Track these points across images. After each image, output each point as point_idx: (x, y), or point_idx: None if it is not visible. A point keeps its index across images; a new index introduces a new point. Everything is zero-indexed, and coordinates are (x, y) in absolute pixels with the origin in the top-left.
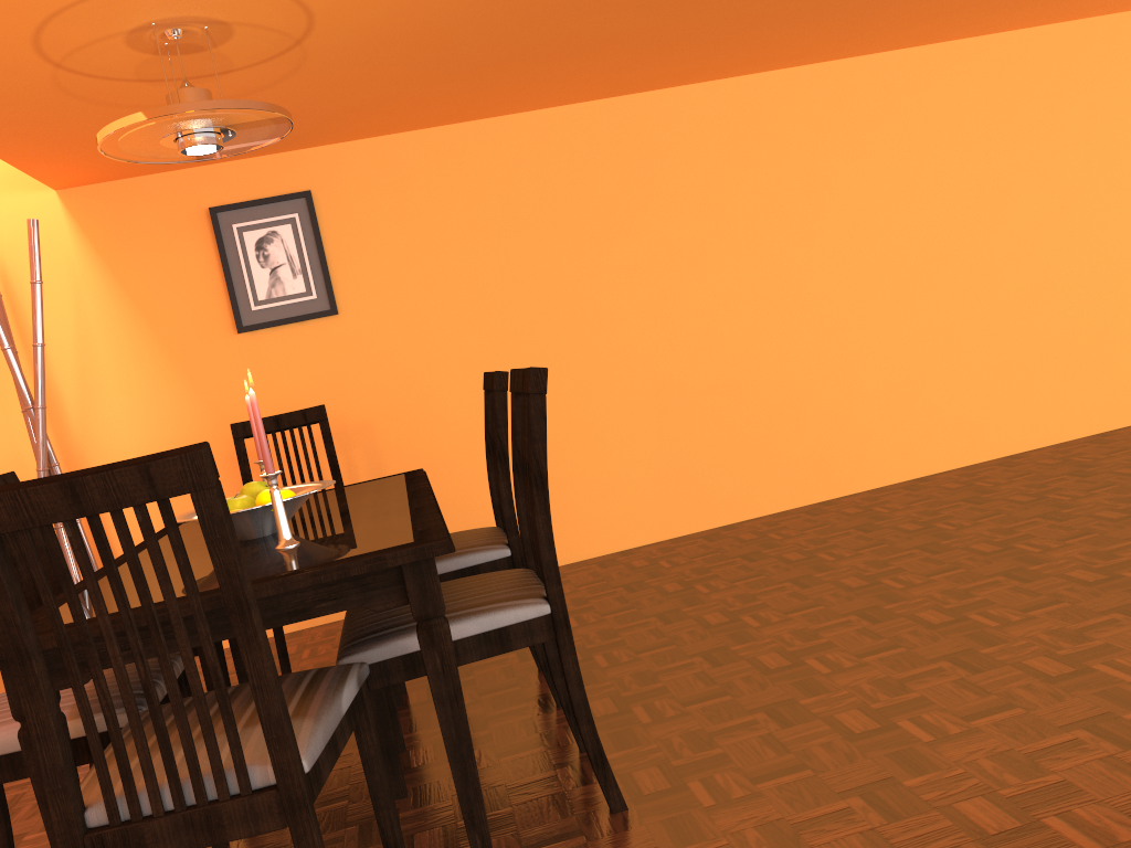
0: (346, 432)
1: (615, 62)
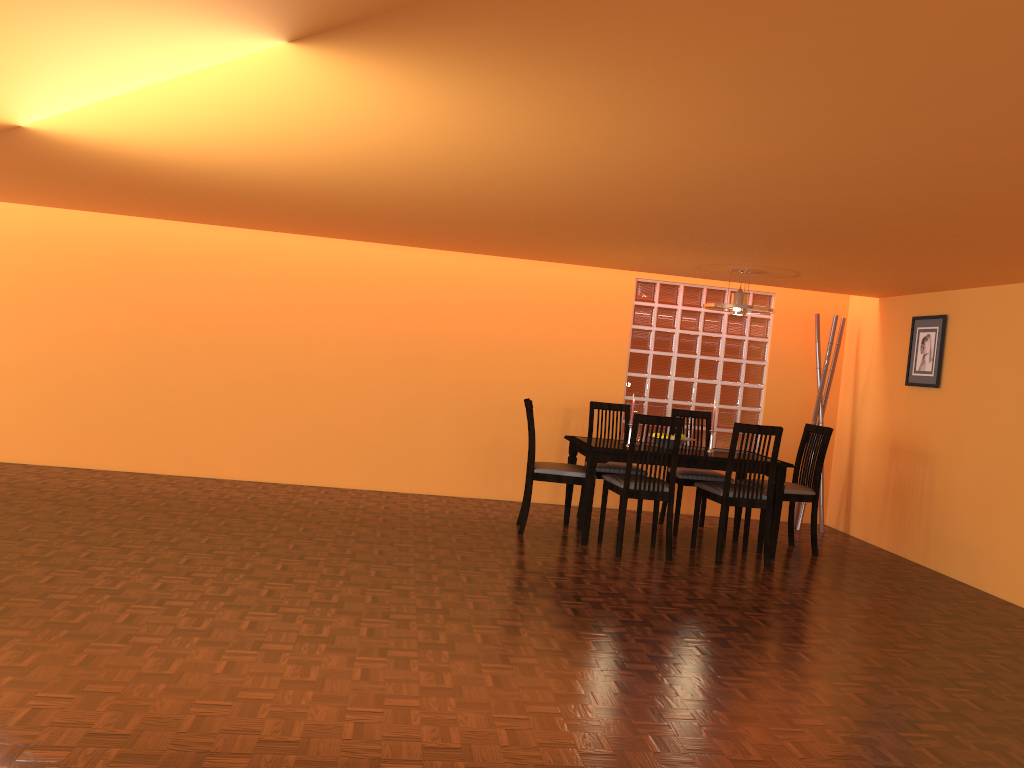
0: (926, 455)
1: (998, 266)
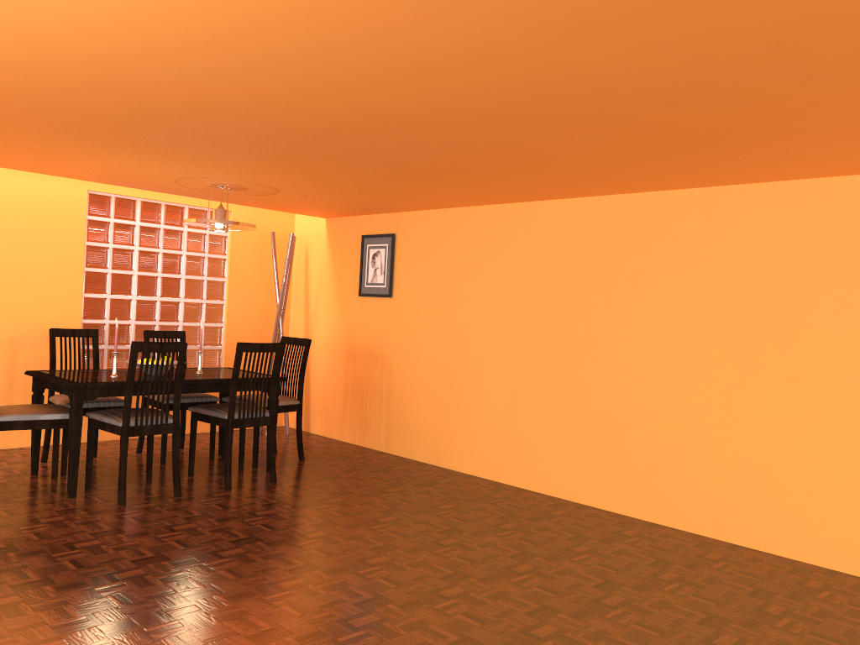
0: (383, 356)
1: (466, 191)
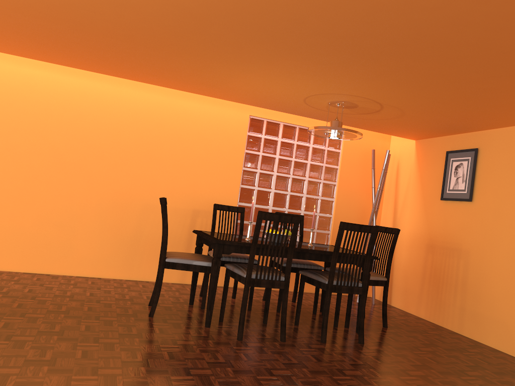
0: (460, 251)
1: None
